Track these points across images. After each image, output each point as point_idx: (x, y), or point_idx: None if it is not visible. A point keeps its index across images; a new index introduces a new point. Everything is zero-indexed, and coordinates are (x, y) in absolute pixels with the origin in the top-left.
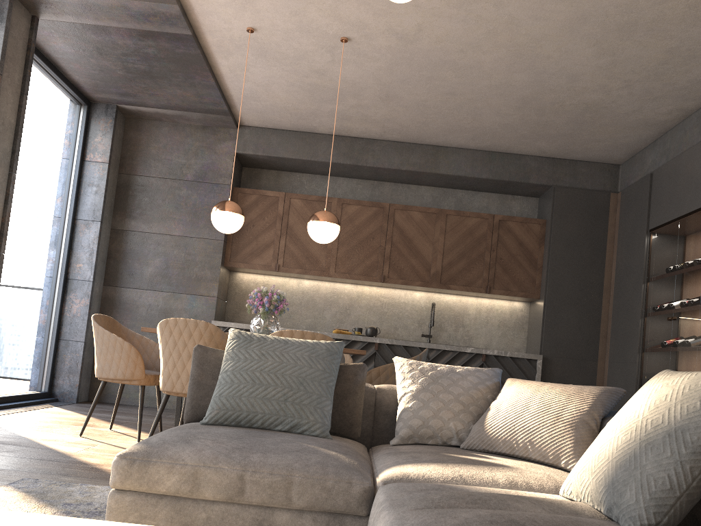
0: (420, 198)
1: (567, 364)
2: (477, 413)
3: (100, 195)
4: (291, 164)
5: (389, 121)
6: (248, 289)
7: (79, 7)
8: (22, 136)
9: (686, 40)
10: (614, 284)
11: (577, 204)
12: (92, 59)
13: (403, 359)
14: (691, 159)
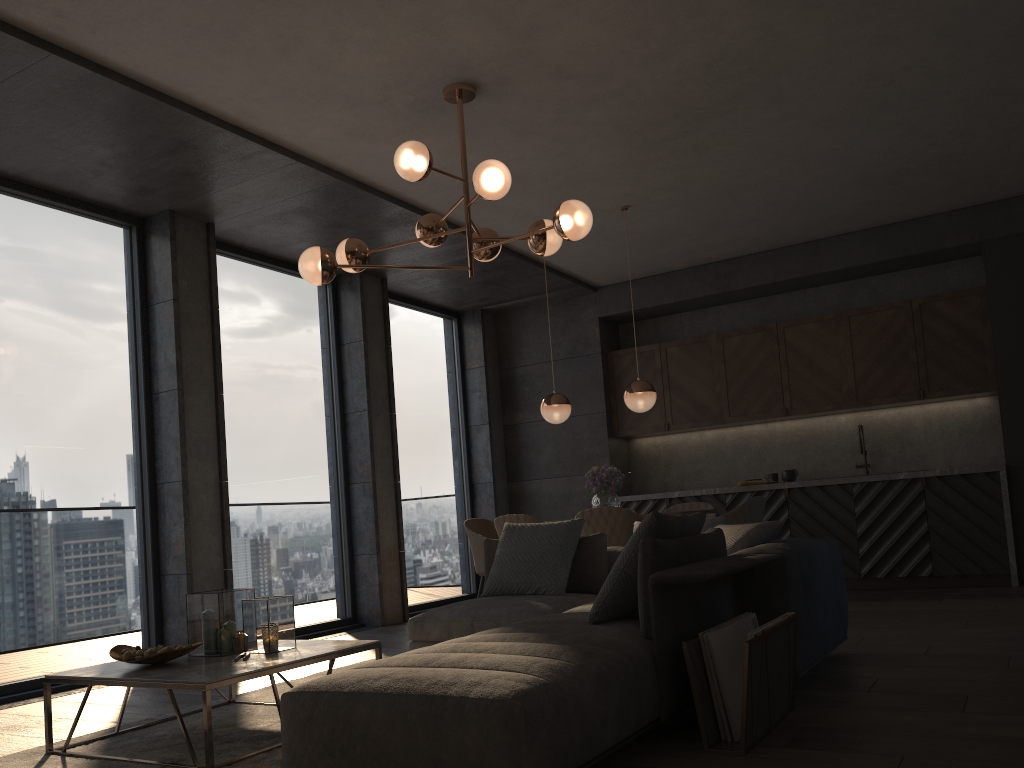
0: (822, 302)
1: None
2: None
3: (483, 399)
4: (661, 310)
5: (738, 240)
6: (649, 454)
7: (408, 263)
8: (401, 373)
9: (965, 88)
10: None
11: (1020, 255)
12: (439, 288)
13: (637, 523)
14: None
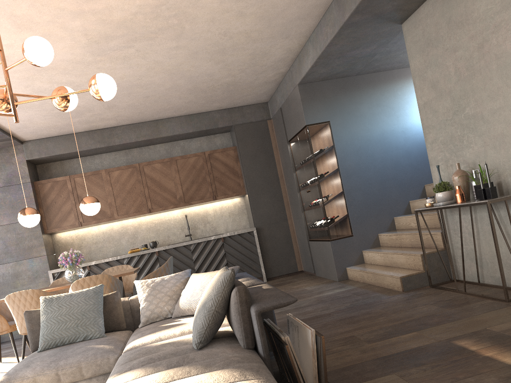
0: (158, 153)
1: (271, 227)
2: (177, 298)
3: None
4: (67, 156)
5: (119, 116)
6: (67, 241)
7: None
8: None
9: (256, 48)
10: (283, 174)
11: (250, 132)
12: None
13: (138, 281)
14: (292, 100)
